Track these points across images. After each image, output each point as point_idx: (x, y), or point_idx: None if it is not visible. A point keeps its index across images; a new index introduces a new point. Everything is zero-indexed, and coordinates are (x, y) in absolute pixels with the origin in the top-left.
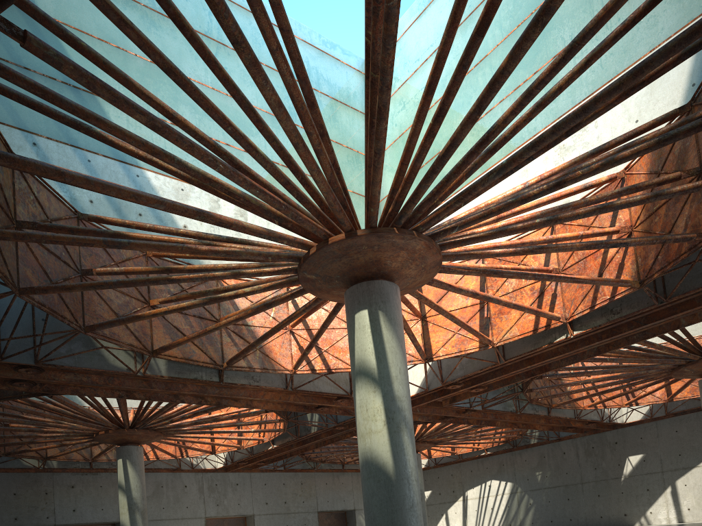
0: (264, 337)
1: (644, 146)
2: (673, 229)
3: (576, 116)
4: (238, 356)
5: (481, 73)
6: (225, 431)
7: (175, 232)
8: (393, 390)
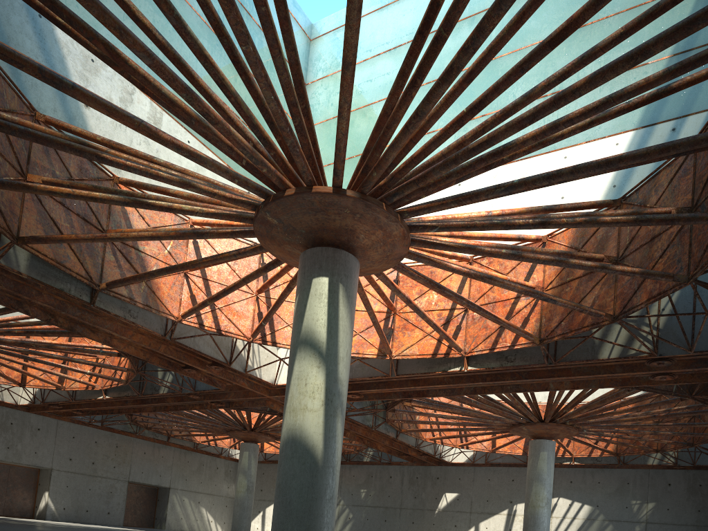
0: (170, 270)
1: (624, 219)
2: (581, 303)
3: (598, 166)
4: (127, 281)
5: None
6: (53, 364)
7: None
8: (338, 371)
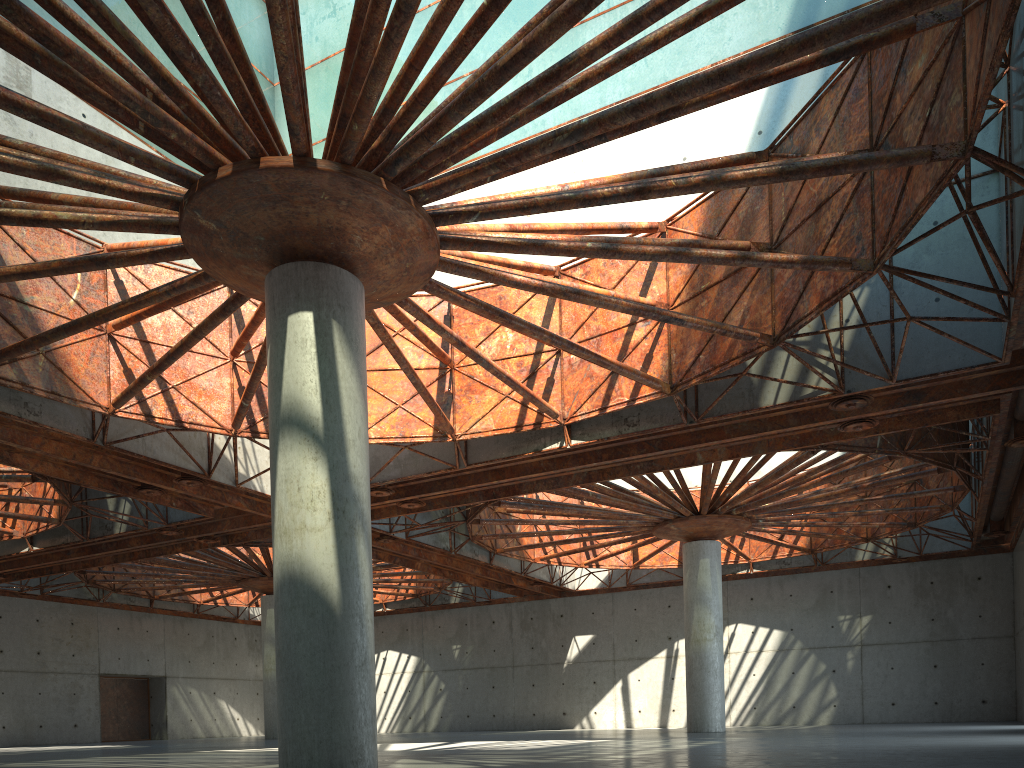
0: (72, 328)
1: (763, 173)
2: (725, 322)
3: (709, 81)
4: (7, 354)
5: (469, 6)
6: None
7: None
8: (348, 463)
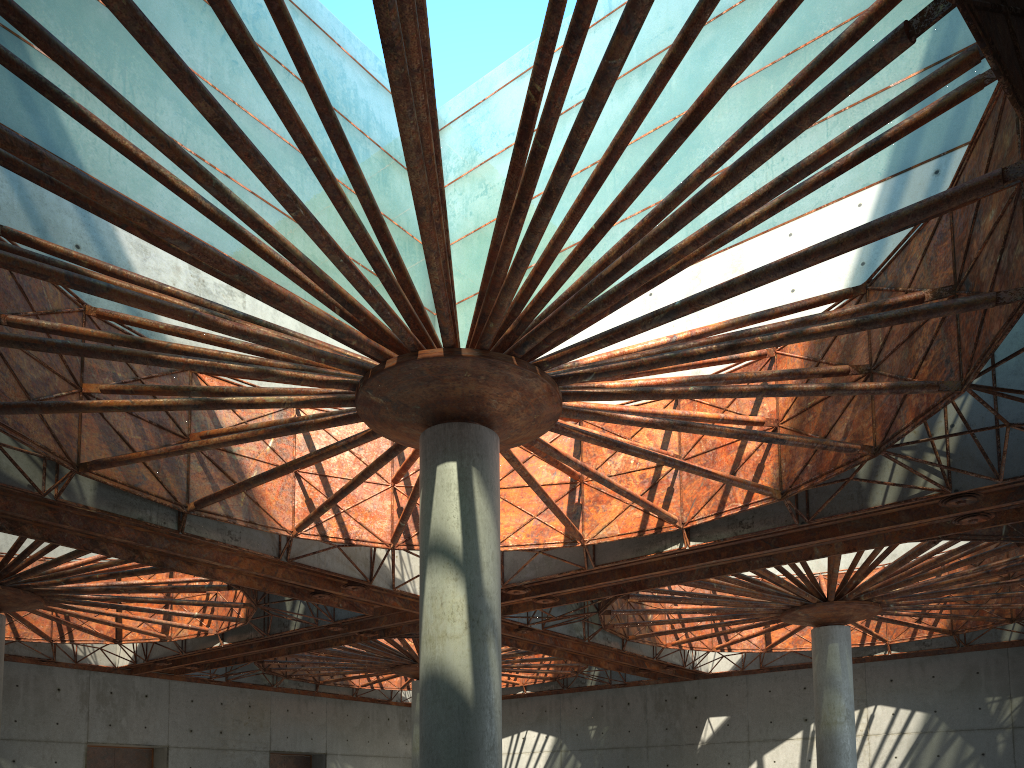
0: (269, 475)
1: (840, 326)
2: (830, 434)
3: (779, 268)
4: (219, 496)
5: None
6: (150, 610)
7: (158, 288)
8: (482, 581)
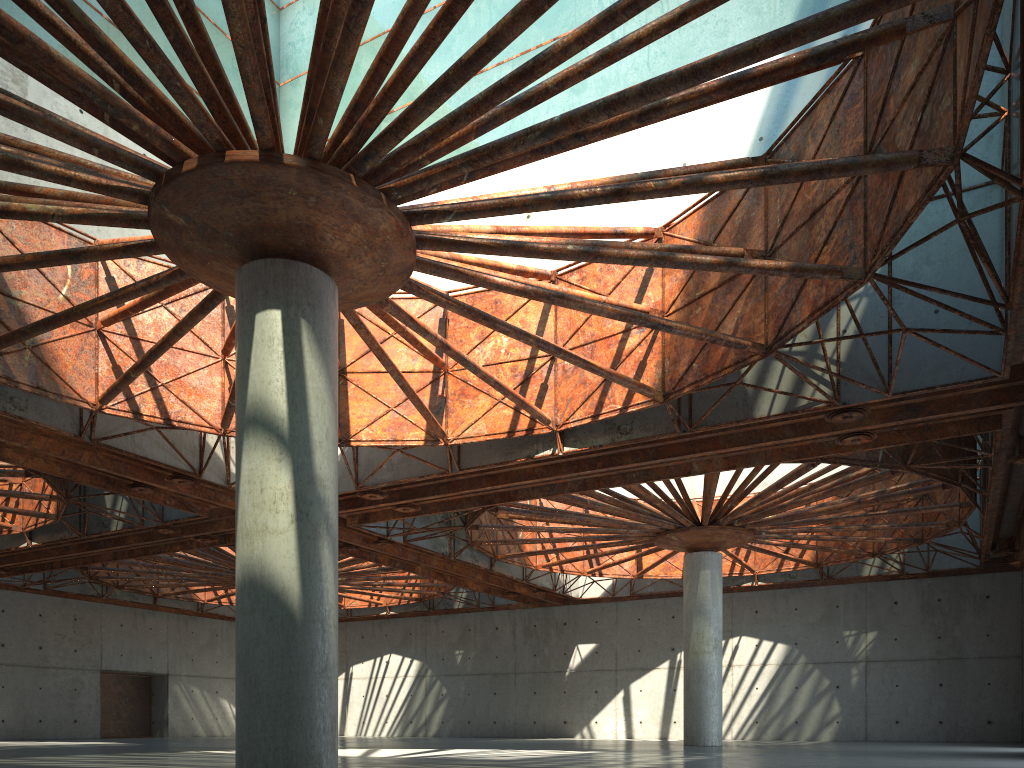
0: (51, 323)
1: (744, 176)
2: (718, 330)
3: (682, 79)
4: None
5: (474, 8)
6: None
7: None
8: (314, 464)
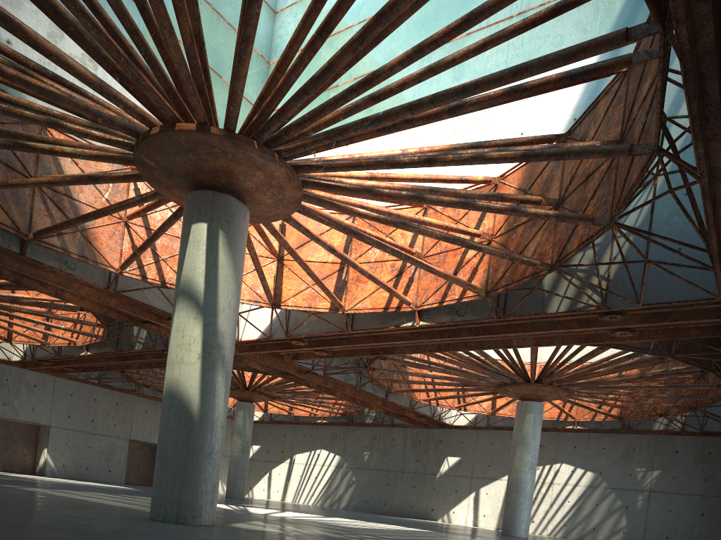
0: (85, 218)
1: (511, 155)
2: (524, 251)
3: (456, 93)
4: (50, 230)
5: None
6: (26, 319)
7: None
8: (217, 323)
